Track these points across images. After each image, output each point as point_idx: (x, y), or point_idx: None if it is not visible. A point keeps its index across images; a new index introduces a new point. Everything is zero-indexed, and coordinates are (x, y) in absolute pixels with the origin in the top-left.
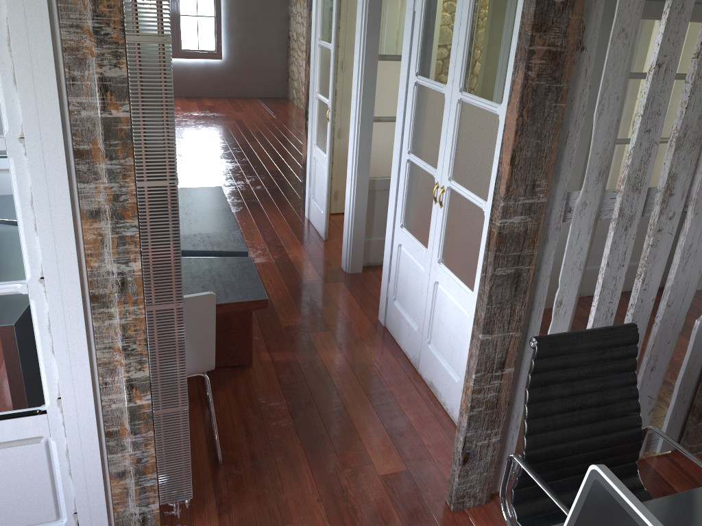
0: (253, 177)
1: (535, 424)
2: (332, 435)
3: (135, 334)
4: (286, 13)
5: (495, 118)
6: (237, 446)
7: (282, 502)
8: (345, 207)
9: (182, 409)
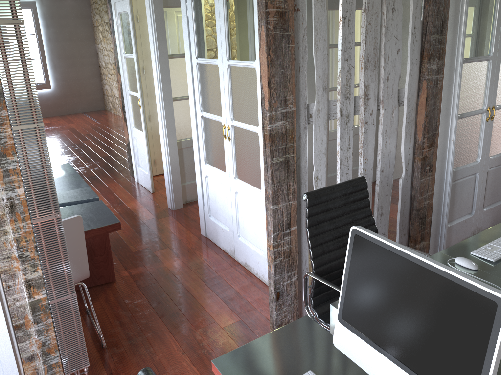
0: (90, 162)
1: (316, 250)
2: (184, 311)
3: (27, 244)
4: (94, 50)
5: (254, 71)
6: (115, 334)
7: (156, 361)
8: (163, 163)
9: (71, 296)
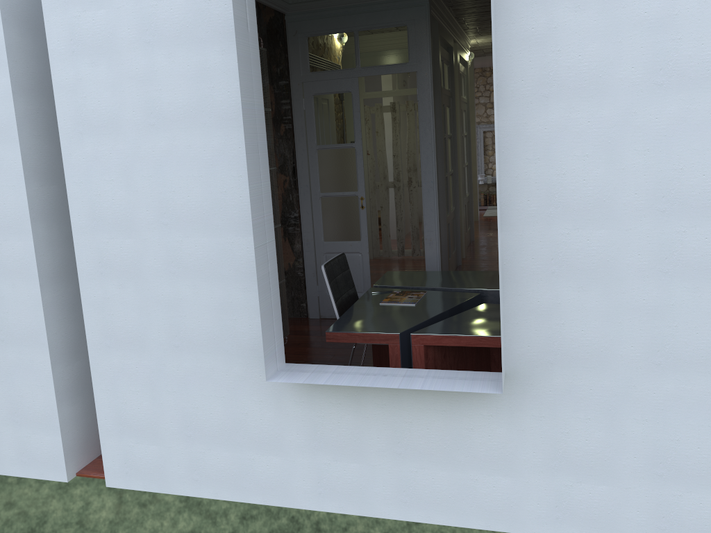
0: None
1: None
2: None
3: None
4: None
5: None
6: None
7: None
8: (428, 265)
9: None
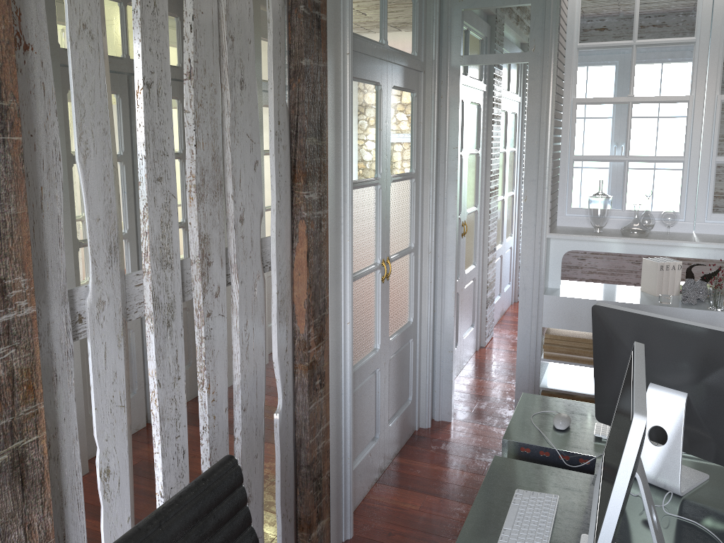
0: None
1: None
2: None
3: None
4: None
5: None
6: None
7: None
8: None
9: None
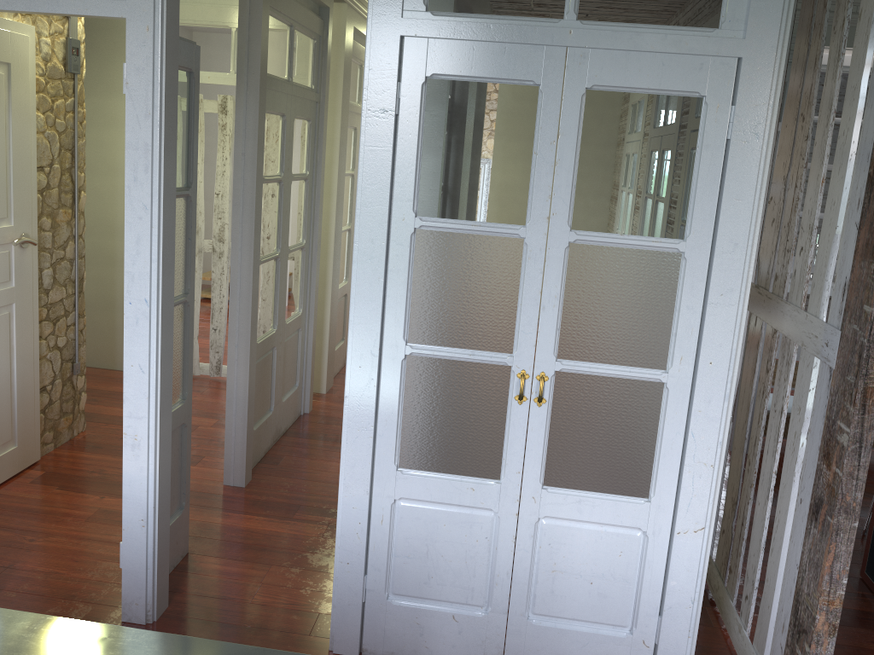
0: None
1: None
2: None
3: None
4: None
5: (668, 258)
6: None
7: None
8: (127, 496)
9: None
